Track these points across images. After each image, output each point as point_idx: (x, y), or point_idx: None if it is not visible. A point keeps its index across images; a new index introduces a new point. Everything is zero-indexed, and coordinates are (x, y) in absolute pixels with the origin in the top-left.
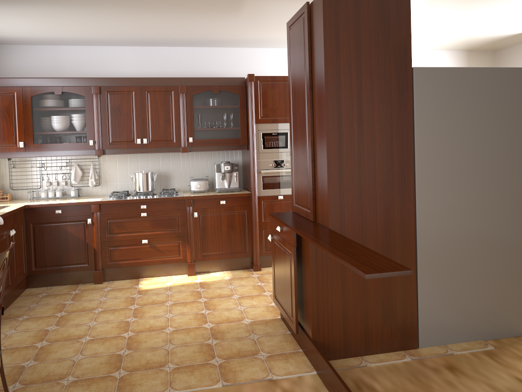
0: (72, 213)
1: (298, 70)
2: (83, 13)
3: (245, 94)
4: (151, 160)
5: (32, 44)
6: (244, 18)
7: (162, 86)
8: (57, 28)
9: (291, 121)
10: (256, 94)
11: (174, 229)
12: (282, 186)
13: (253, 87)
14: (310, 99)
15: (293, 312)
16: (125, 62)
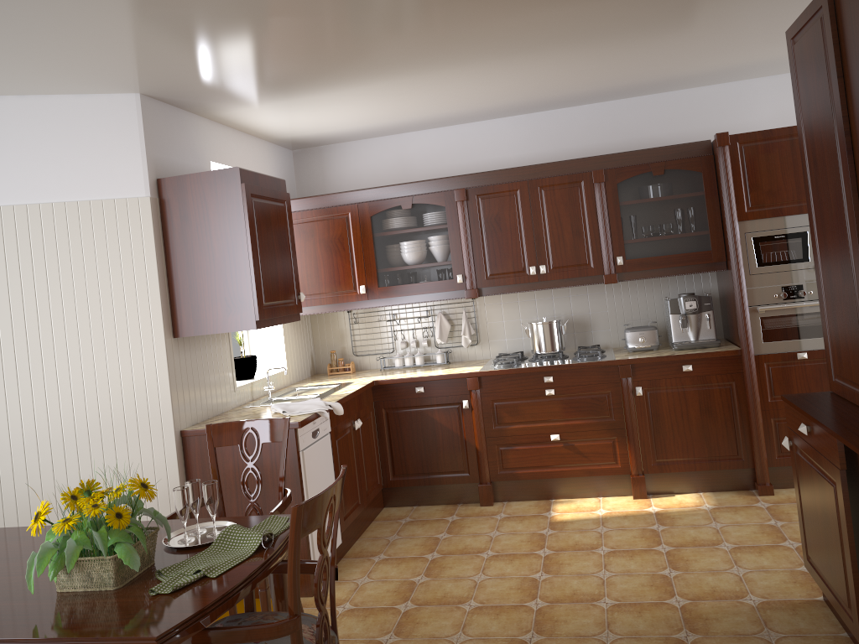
0: (439, 392)
1: (818, 118)
2: (432, 81)
3: (713, 170)
4: (555, 299)
5: (367, 138)
6: (700, 36)
7: (564, 174)
8: (398, 109)
9: (812, 217)
10: (734, 168)
11: (602, 417)
12: (803, 334)
13: (727, 155)
14: (851, 173)
15: (852, 599)
16: (502, 143)
